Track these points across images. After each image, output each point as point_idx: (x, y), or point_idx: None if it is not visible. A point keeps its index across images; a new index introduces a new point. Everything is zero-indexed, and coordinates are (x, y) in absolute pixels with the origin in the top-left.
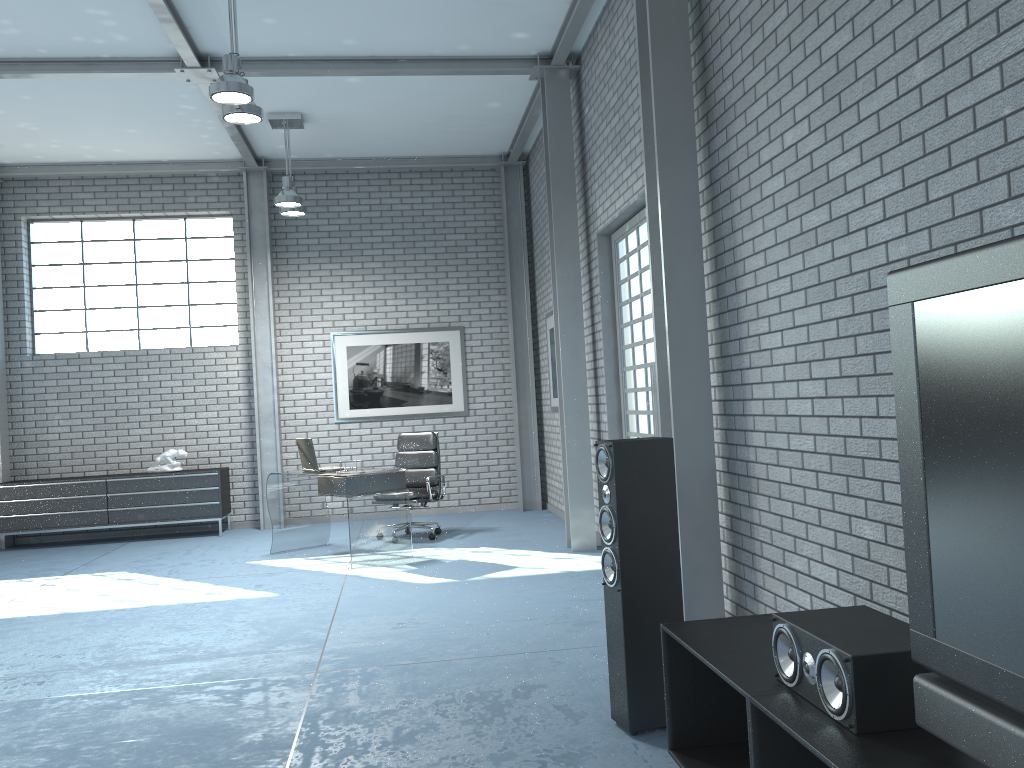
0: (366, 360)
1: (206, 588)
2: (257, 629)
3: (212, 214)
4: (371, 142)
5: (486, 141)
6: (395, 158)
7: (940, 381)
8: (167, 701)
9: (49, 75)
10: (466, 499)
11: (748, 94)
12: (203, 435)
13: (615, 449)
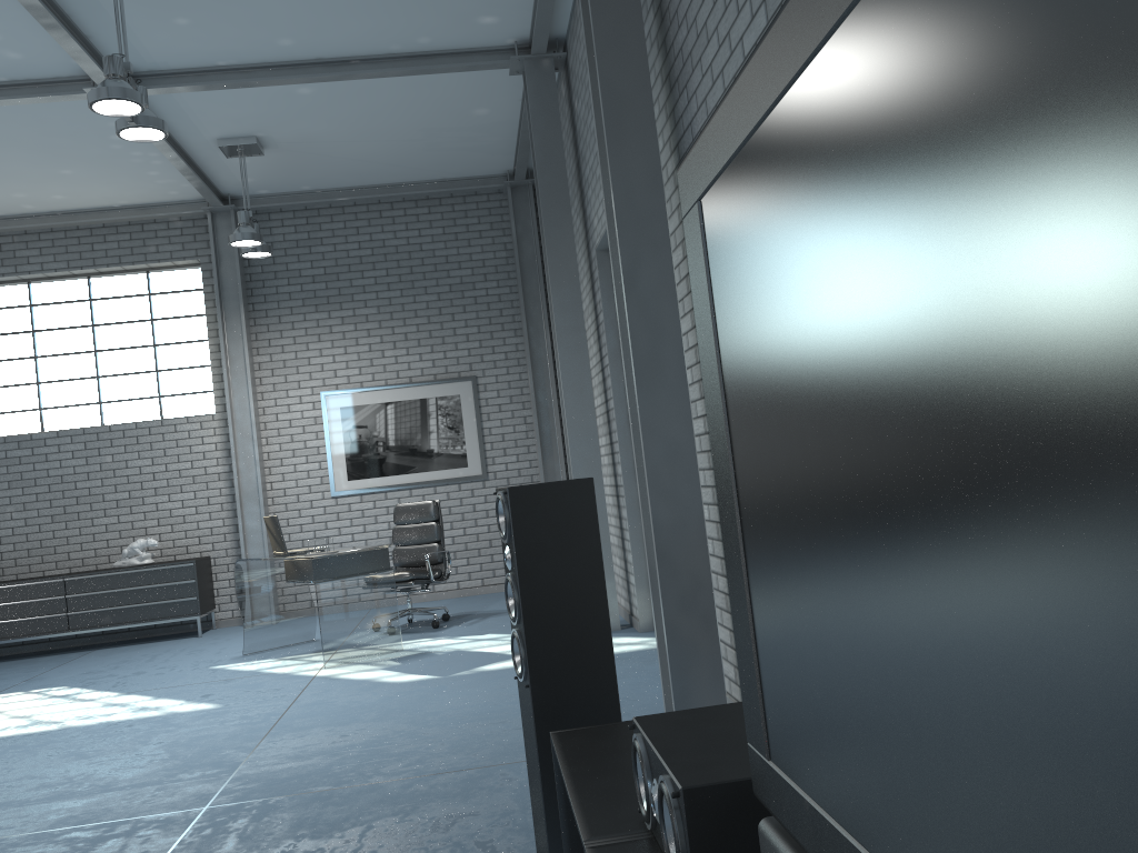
0: (364, 422)
1: (144, 702)
2: (170, 752)
3: (178, 265)
4: (350, 168)
5: (485, 158)
6: (383, 186)
7: (732, 323)
8: None
9: None
10: (490, 578)
11: (701, 36)
12: (179, 520)
13: (512, 497)
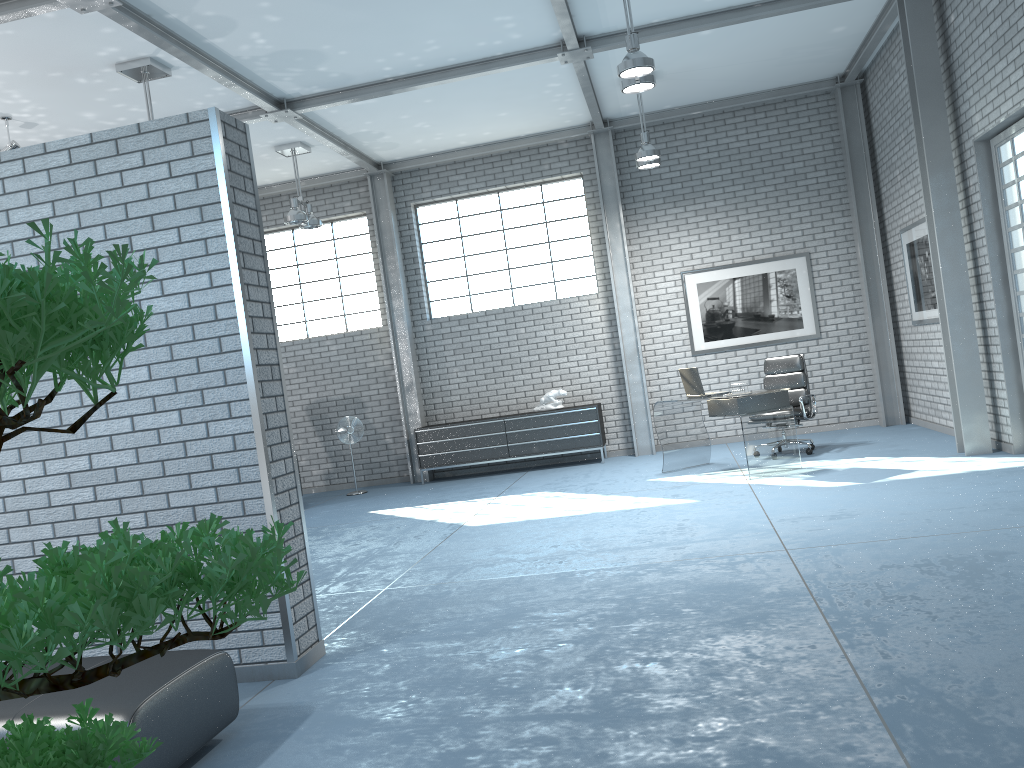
0: (716, 295)
1: (629, 499)
2: (704, 524)
3: (564, 178)
4: (709, 87)
5: (823, 66)
6: (729, 98)
7: None
8: (675, 570)
9: (455, 79)
10: (824, 419)
11: None
12: (575, 376)
13: None
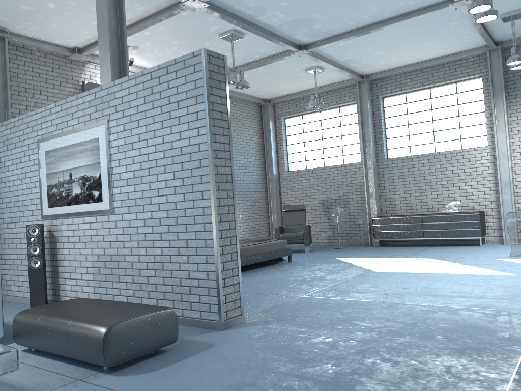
0: None
1: (474, 268)
2: (503, 289)
3: (470, 78)
4: None
5: None
6: None
7: None
8: (456, 312)
9: (389, 25)
10: None
11: None
12: (469, 194)
13: None
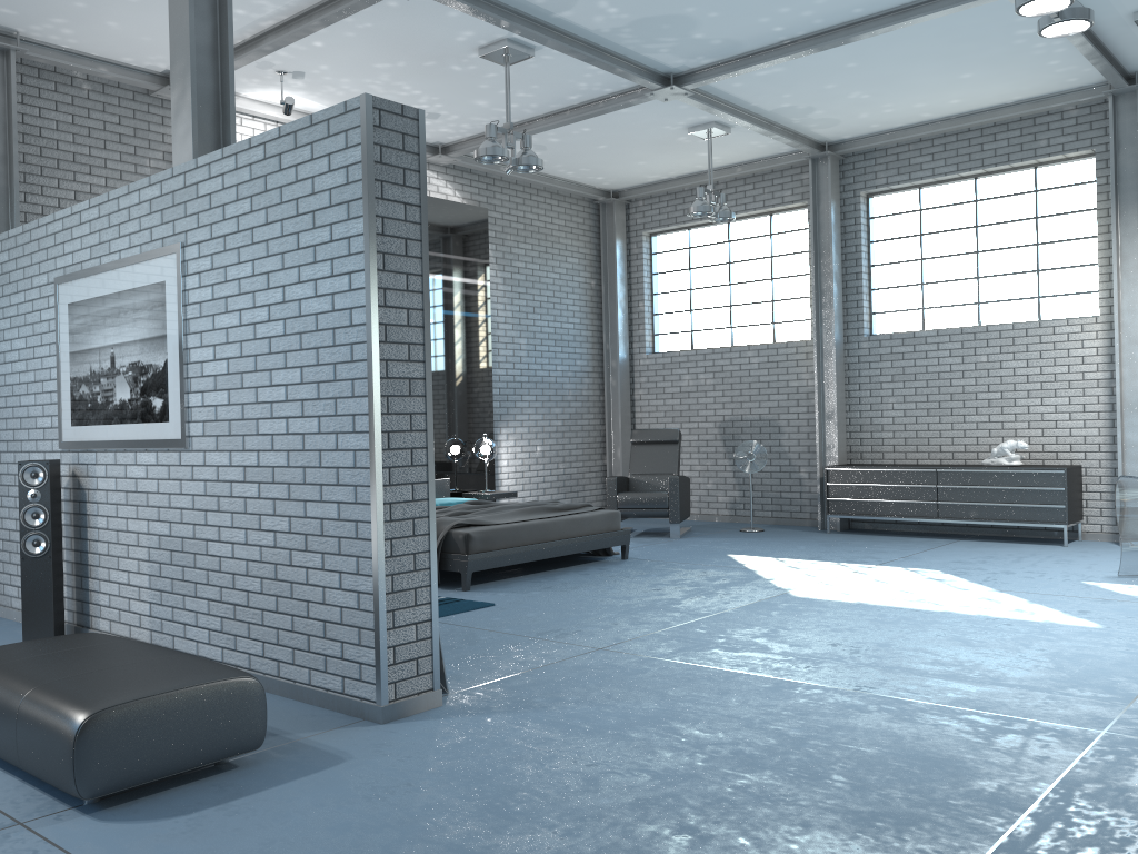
0: None
1: (1017, 604)
2: (1054, 662)
3: (1068, 157)
4: None
5: None
6: None
7: None
8: (913, 717)
9: (865, 35)
10: None
11: None
12: (1050, 425)
13: None
